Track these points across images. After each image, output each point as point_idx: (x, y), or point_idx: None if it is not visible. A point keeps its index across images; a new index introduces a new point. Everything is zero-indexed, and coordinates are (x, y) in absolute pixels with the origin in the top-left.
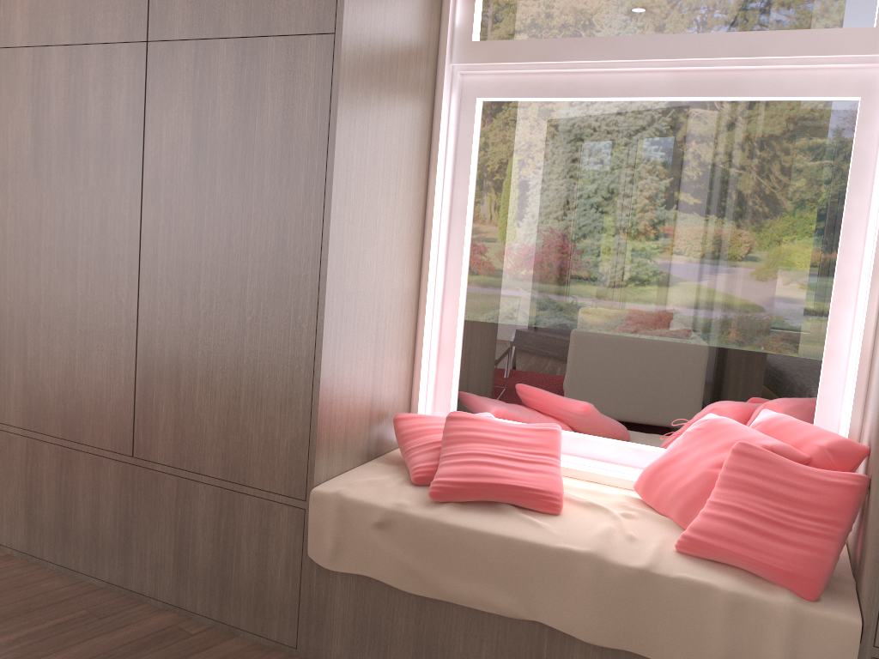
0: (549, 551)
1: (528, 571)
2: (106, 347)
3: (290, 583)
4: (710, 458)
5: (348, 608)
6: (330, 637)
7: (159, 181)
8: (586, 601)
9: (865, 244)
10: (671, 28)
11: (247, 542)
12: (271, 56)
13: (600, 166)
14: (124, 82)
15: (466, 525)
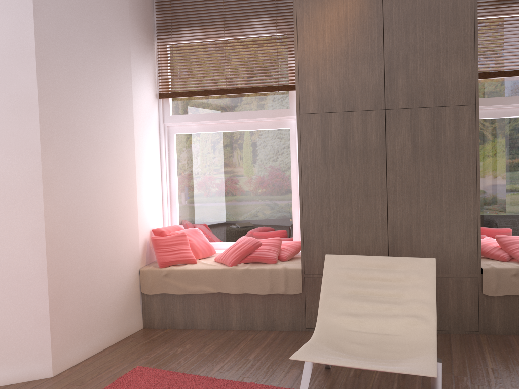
0: None
1: None
2: (370, 231)
3: (473, 306)
4: None
5: (501, 309)
6: (494, 322)
7: (395, 162)
8: None
9: None
10: None
11: (451, 295)
12: (447, 113)
13: (518, 140)
14: (373, 125)
15: None
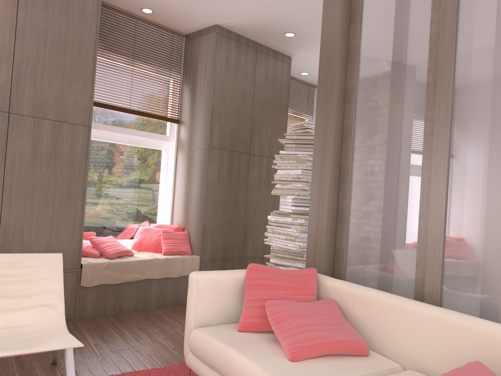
0: (148, 260)
1: (144, 266)
2: None
3: (72, 297)
4: (155, 235)
5: (93, 297)
6: (87, 308)
7: (14, 165)
8: (157, 269)
9: (167, 183)
10: (129, 127)
11: None
12: (66, 128)
13: (108, 160)
14: None
15: (127, 260)
